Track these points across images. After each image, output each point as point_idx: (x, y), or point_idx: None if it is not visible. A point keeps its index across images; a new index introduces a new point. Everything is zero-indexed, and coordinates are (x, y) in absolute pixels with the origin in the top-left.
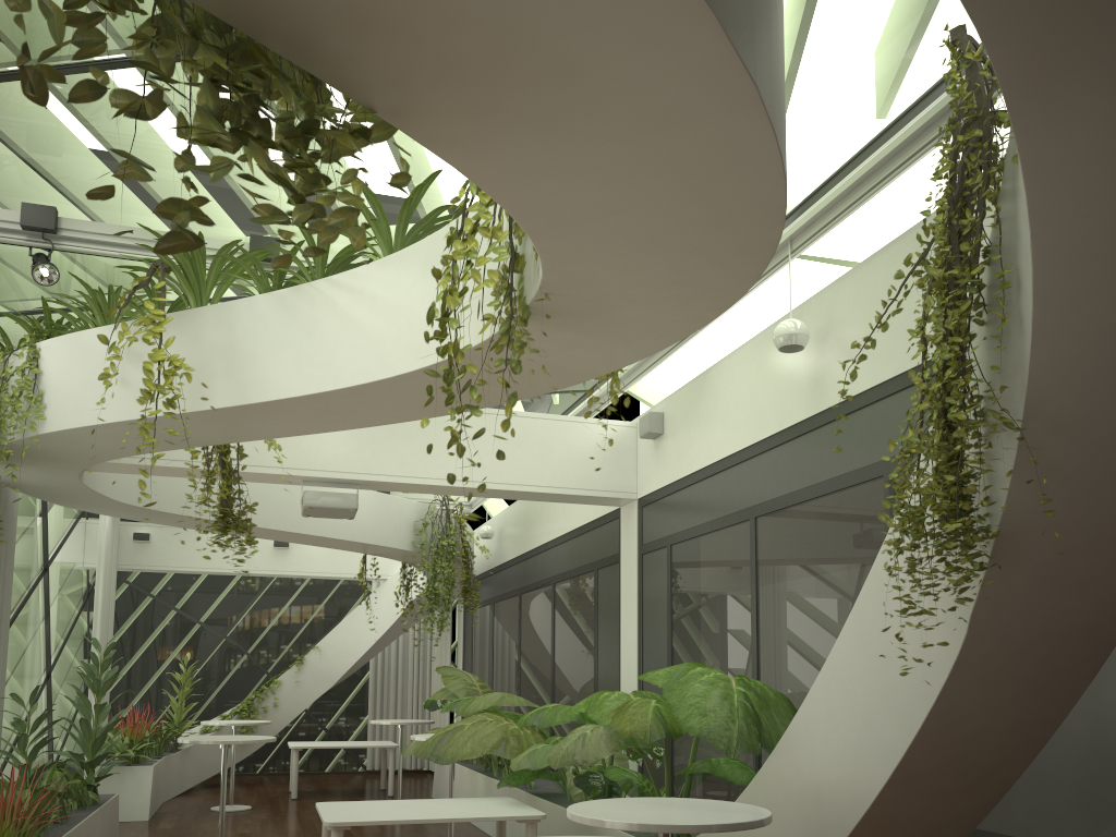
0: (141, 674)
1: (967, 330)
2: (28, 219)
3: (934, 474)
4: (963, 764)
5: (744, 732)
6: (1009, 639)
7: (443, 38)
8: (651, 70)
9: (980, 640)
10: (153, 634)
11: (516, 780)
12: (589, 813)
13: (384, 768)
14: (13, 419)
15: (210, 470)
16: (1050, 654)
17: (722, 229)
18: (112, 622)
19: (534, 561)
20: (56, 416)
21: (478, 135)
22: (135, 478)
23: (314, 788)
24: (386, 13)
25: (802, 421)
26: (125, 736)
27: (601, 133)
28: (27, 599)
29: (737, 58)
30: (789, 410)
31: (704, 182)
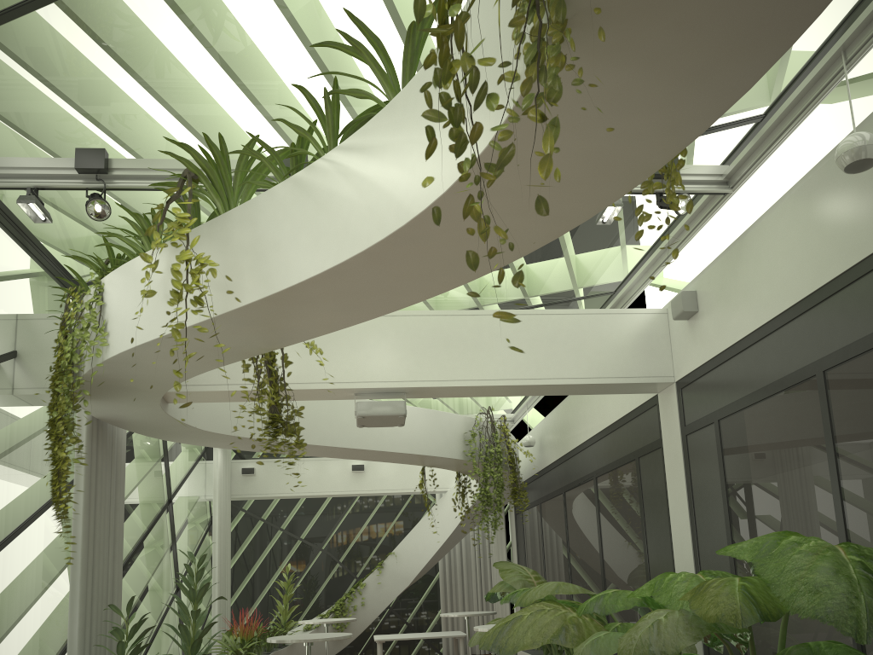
0: (257, 583)
1: None
2: (81, 162)
3: None
4: None
5: None
6: None
7: None
8: None
9: None
10: (264, 551)
11: None
12: None
13: None
14: (83, 349)
15: (261, 381)
16: None
17: None
18: (229, 542)
19: (574, 461)
20: (116, 341)
21: None
22: (216, 409)
23: None
24: None
25: None
26: (238, 636)
27: None
28: (153, 526)
29: None
30: (858, 243)
31: None
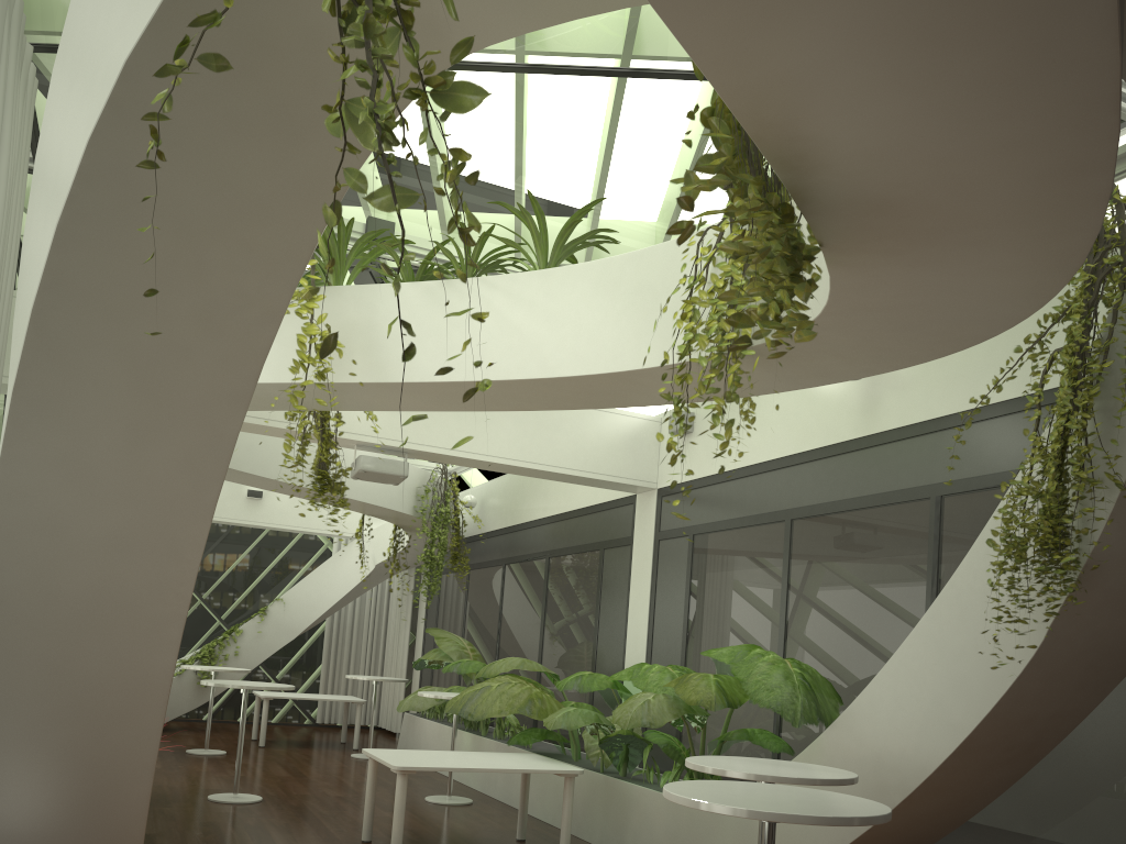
0: None
1: (1092, 409)
2: None
3: (1042, 514)
4: (1010, 742)
5: (806, 707)
6: (1072, 646)
7: (918, 220)
8: (1028, 248)
9: (1051, 645)
10: None
11: (526, 739)
12: (713, 765)
13: (345, 722)
14: None
15: (305, 432)
16: (1096, 660)
17: (963, 326)
18: None
19: (524, 535)
20: None
21: (872, 264)
22: None
23: (273, 737)
24: (900, 205)
25: (849, 440)
26: None
27: (954, 272)
28: None
29: (1088, 249)
30: (836, 429)
31: (987, 302)
